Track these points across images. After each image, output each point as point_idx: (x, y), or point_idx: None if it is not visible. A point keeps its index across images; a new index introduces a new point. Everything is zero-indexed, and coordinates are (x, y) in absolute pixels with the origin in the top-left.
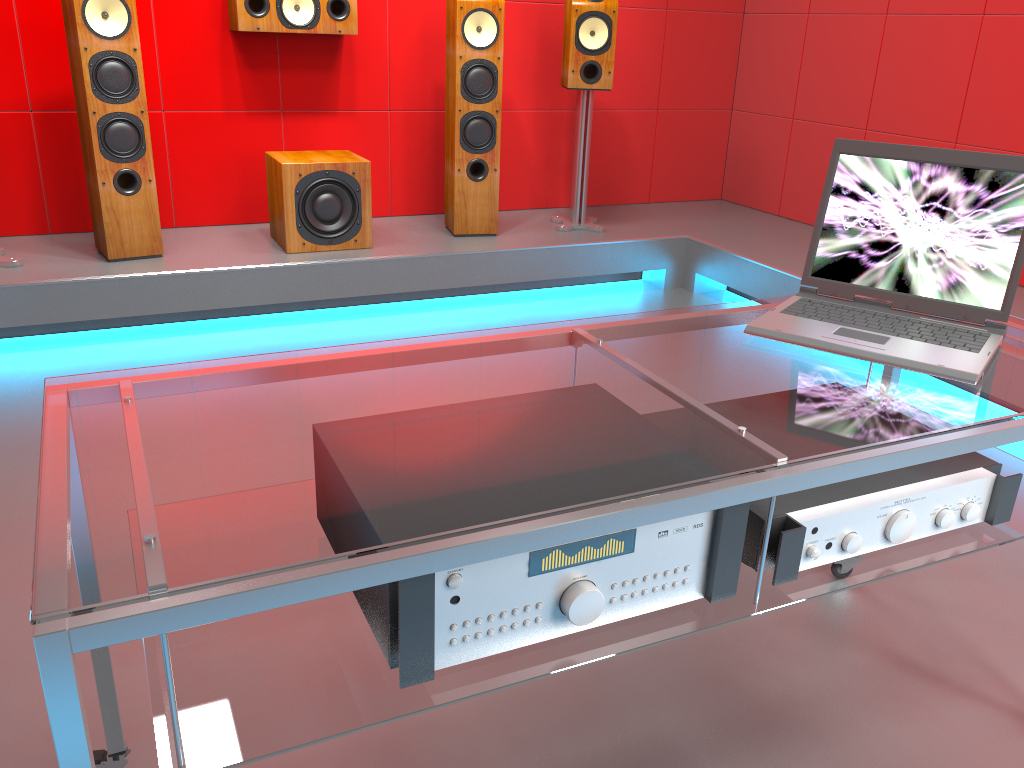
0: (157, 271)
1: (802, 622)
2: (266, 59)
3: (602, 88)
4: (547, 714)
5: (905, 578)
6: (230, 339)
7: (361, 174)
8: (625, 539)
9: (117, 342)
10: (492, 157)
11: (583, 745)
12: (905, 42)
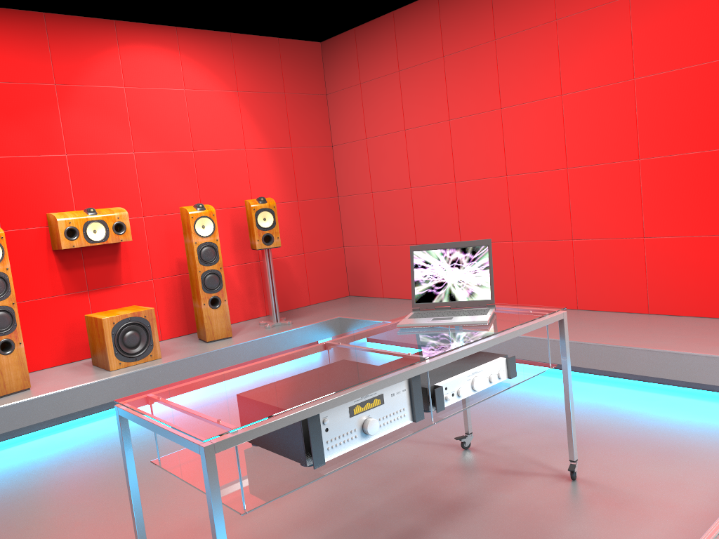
0: (33, 396)
1: (455, 469)
2: (76, 262)
3: (276, 246)
4: (352, 534)
5: (495, 441)
6: (85, 429)
7: (149, 316)
8: (380, 398)
9: (10, 447)
10: (222, 293)
11: None
12: (423, 199)
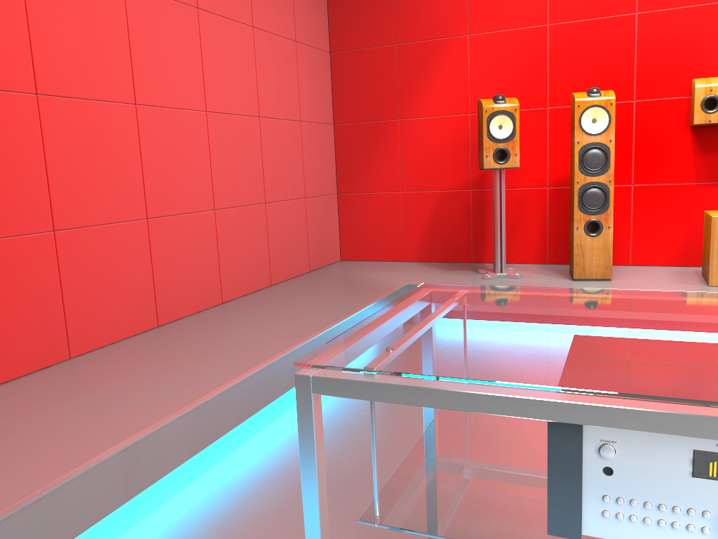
0: (601, 288)
1: None
2: (717, 144)
3: None
4: None
5: None
6: None
7: None
8: None
9: None
10: None
11: None
12: None
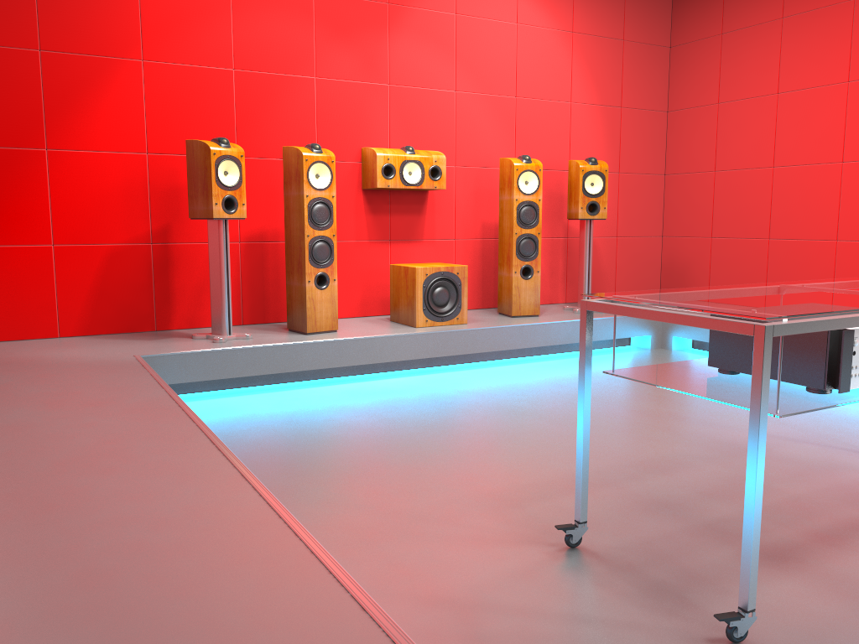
0: (346, 337)
1: None
2: (382, 207)
3: (600, 218)
4: (784, 513)
5: None
6: (393, 382)
7: (462, 274)
8: None
9: (319, 386)
10: (536, 263)
11: (816, 522)
12: (789, 182)
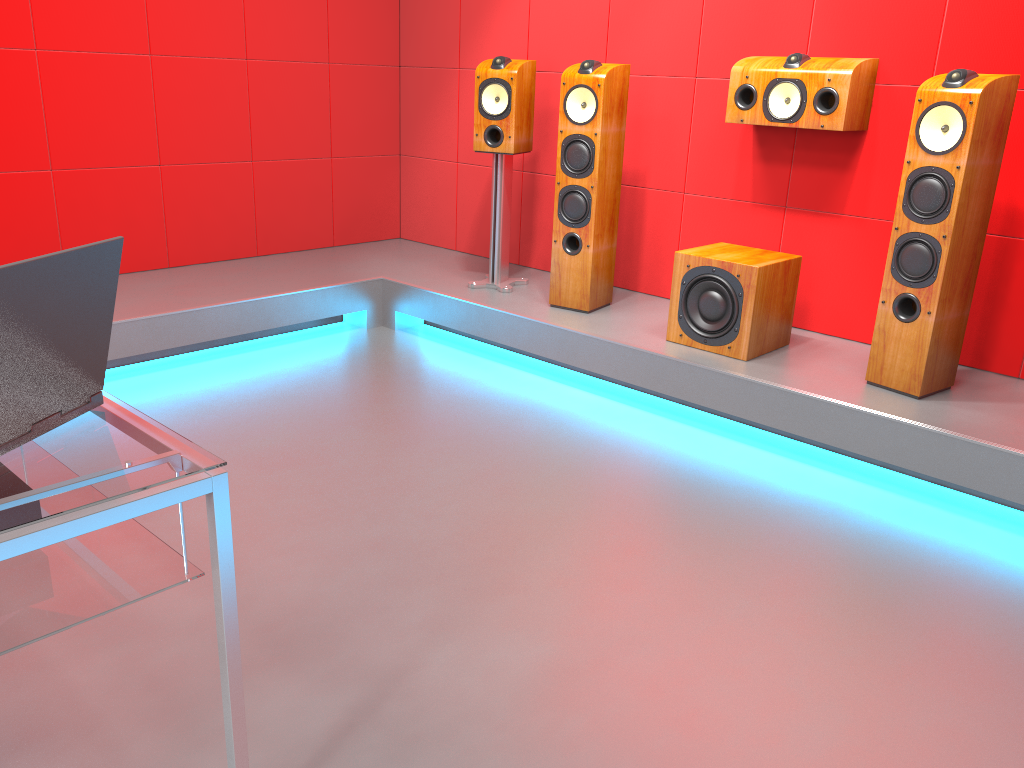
0: (548, 320)
1: None
2: (780, 152)
3: None
4: None
5: None
6: (566, 395)
7: (746, 278)
8: None
9: (513, 367)
10: (928, 295)
11: None
12: None
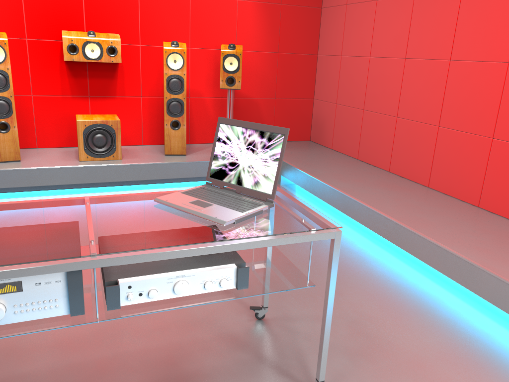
0: (12, 168)
1: (228, 338)
2: (81, 73)
3: (236, 88)
4: (80, 373)
5: (291, 320)
6: None
7: (115, 125)
8: (16, 285)
9: None
10: (182, 119)
11: None
12: (377, 70)
